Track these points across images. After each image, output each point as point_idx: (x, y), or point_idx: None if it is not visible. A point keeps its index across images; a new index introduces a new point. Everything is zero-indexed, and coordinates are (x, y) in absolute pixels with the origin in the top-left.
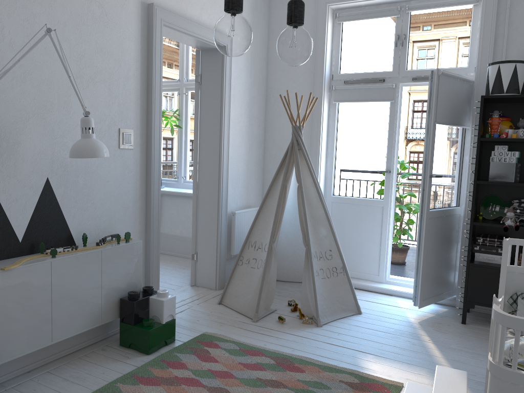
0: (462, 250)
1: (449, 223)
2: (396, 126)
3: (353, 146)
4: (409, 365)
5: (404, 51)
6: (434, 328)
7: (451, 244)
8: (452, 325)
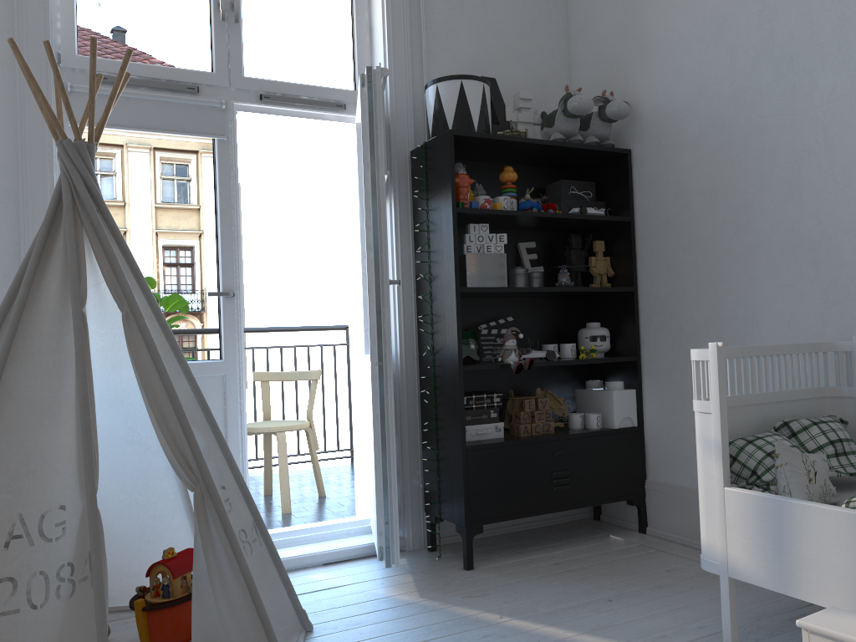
0: (405, 435)
1: None
2: (235, 194)
3: (135, 237)
4: None
5: (237, 35)
6: (461, 595)
7: None
8: (465, 578)
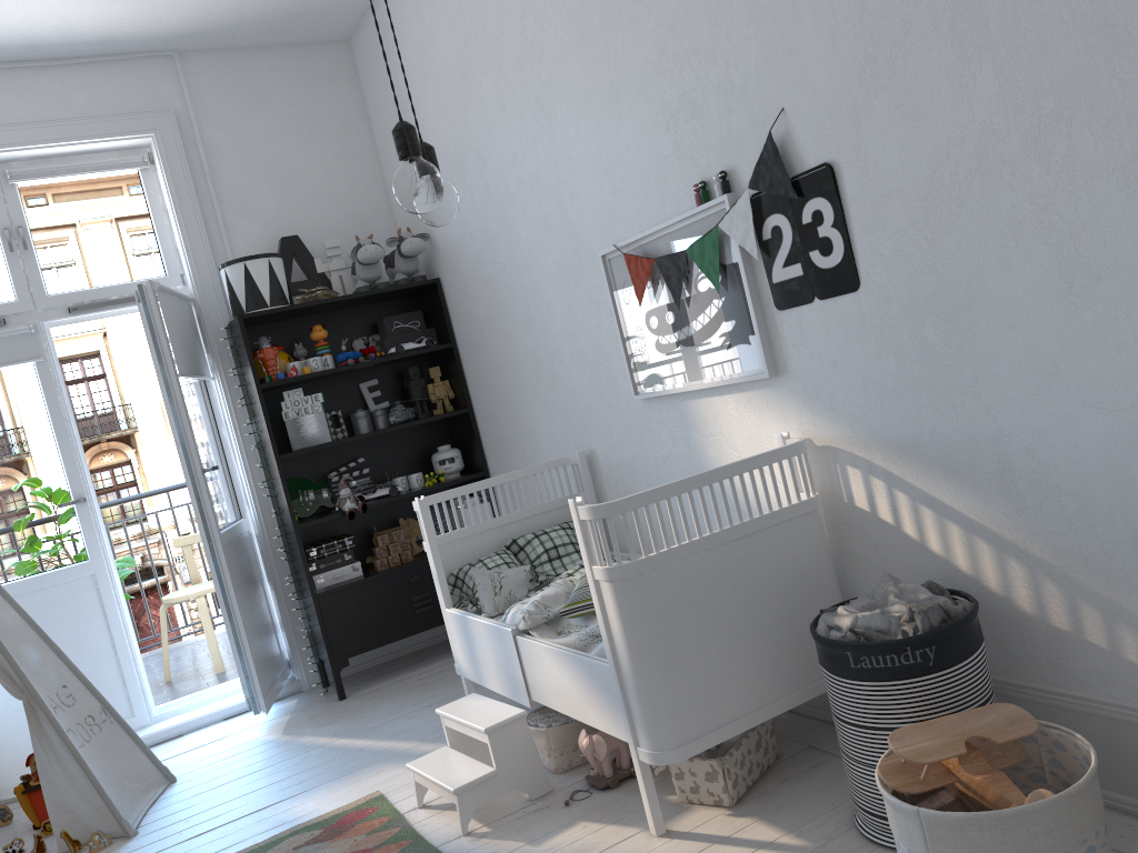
0: (279, 589)
1: (244, 550)
2: (65, 407)
3: None
4: (352, 774)
5: (31, 259)
6: (316, 726)
7: (258, 587)
8: (332, 708)
